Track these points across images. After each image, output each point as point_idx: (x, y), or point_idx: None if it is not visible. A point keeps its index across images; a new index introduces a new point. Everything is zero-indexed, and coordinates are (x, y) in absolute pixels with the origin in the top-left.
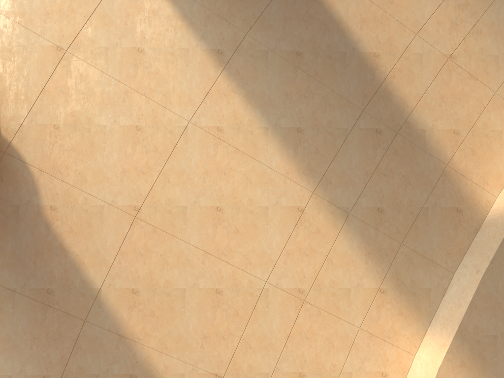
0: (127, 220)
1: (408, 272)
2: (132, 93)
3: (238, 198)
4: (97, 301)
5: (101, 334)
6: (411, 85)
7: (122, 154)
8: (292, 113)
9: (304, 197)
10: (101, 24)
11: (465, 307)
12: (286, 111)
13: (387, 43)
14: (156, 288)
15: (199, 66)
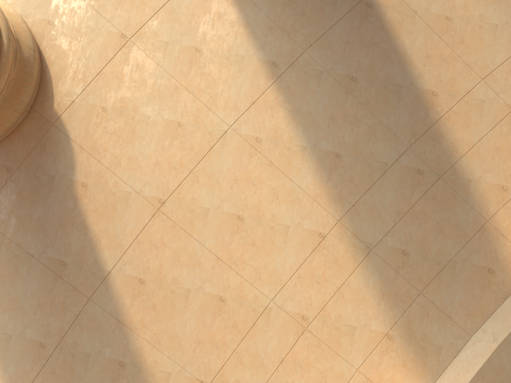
0: (150, 210)
1: (422, 324)
2: (181, 90)
3: (261, 211)
4: (105, 283)
5: (101, 315)
6: (465, 131)
7: (159, 147)
8: (334, 137)
9: (329, 223)
10: (166, 19)
11: (472, 375)
12: (328, 134)
13: (449, 83)
14: (162, 283)
15: (251, 74)
